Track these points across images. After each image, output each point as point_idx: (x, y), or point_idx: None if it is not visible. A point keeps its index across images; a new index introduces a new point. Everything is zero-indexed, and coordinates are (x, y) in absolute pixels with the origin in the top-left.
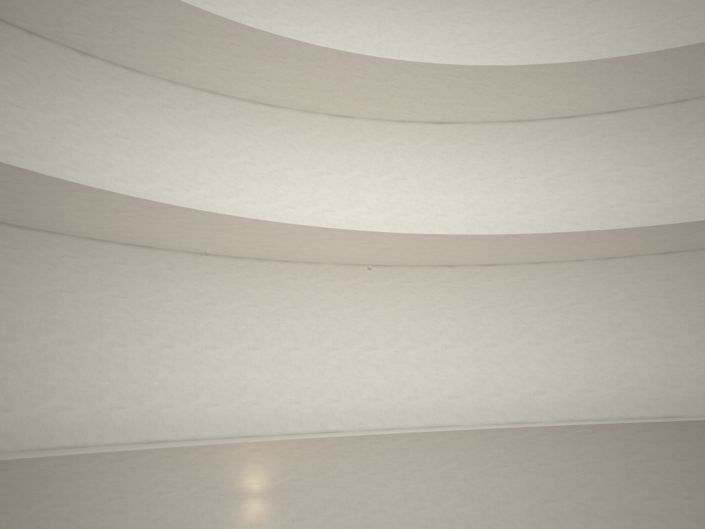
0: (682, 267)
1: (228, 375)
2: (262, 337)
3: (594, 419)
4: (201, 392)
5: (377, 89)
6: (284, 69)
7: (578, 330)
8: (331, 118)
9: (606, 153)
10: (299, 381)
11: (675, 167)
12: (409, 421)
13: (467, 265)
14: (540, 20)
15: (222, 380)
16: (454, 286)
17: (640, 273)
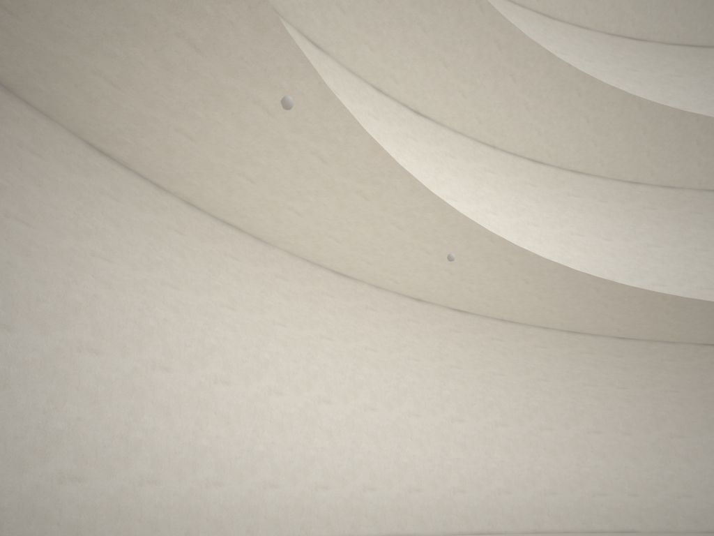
0: (637, 357)
1: (113, 416)
2: (178, 349)
3: (558, 530)
4: (55, 448)
5: (398, 20)
6: None
7: (543, 414)
8: (302, 40)
9: (570, 213)
10: (225, 443)
11: (630, 248)
12: (363, 527)
13: (437, 305)
14: None
15: (99, 425)
16: (422, 330)
17: (600, 356)
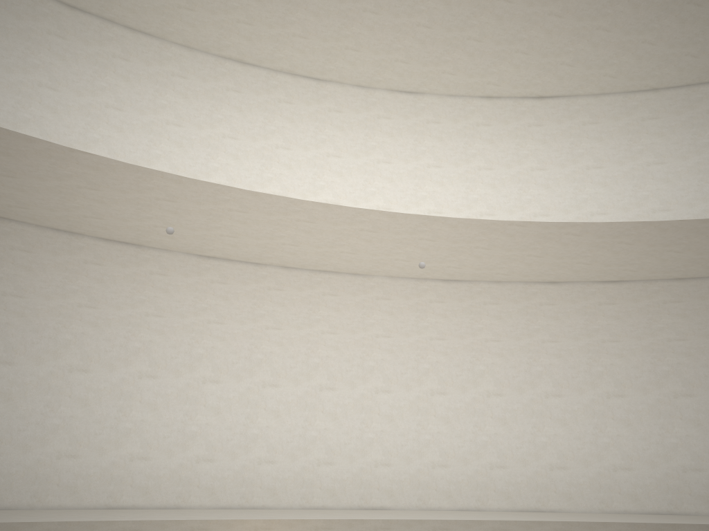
0: None
1: (233, 420)
2: (284, 370)
3: None
4: (192, 442)
5: (450, 46)
6: (322, 17)
7: None
8: (393, 95)
9: None
10: (333, 433)
11: None
12: (492, 501)
13: (579, 282)
14: None
15: (223, 426)
16: (560, 311)
17: None
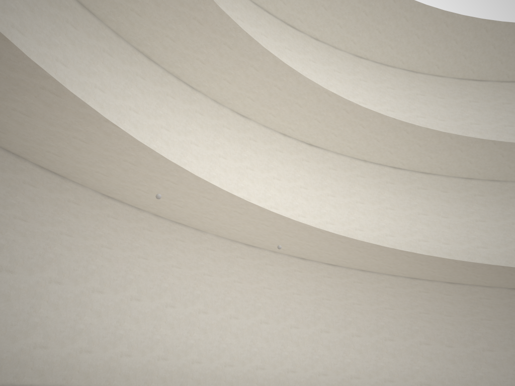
0: (462, 296)
1: (108, 322)
2: (146, 289)
3: None
4: (78, 337)
5: (284, 102)
6: (223, 58)
7: (388, 330)
8: (233, 114)
9: (418, 200)
10: (170, 338)
11: (462, 222)
12: None
13: (315, 261)
14: (385, 95)
15: (101, 326)
16: (304, 276)
17: (434, 294)
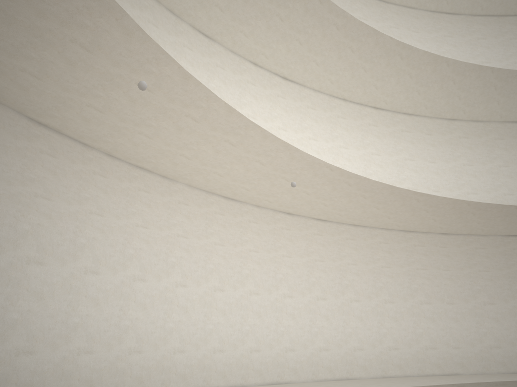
0: (457, 247)
1: (55, 307)
2: (104, 258)
3: (400, 375)
4: (11, 332)
5: (261, 14)
6: None
7: (387, 292)
8: (195, 32)
9: (404, 145)
10: (143, 323)
11: (450, 167)
12: (251, 378)
13: (303, 216)
14: None
15: (45, 314)
16: (293, 235)
17: (429, 248)
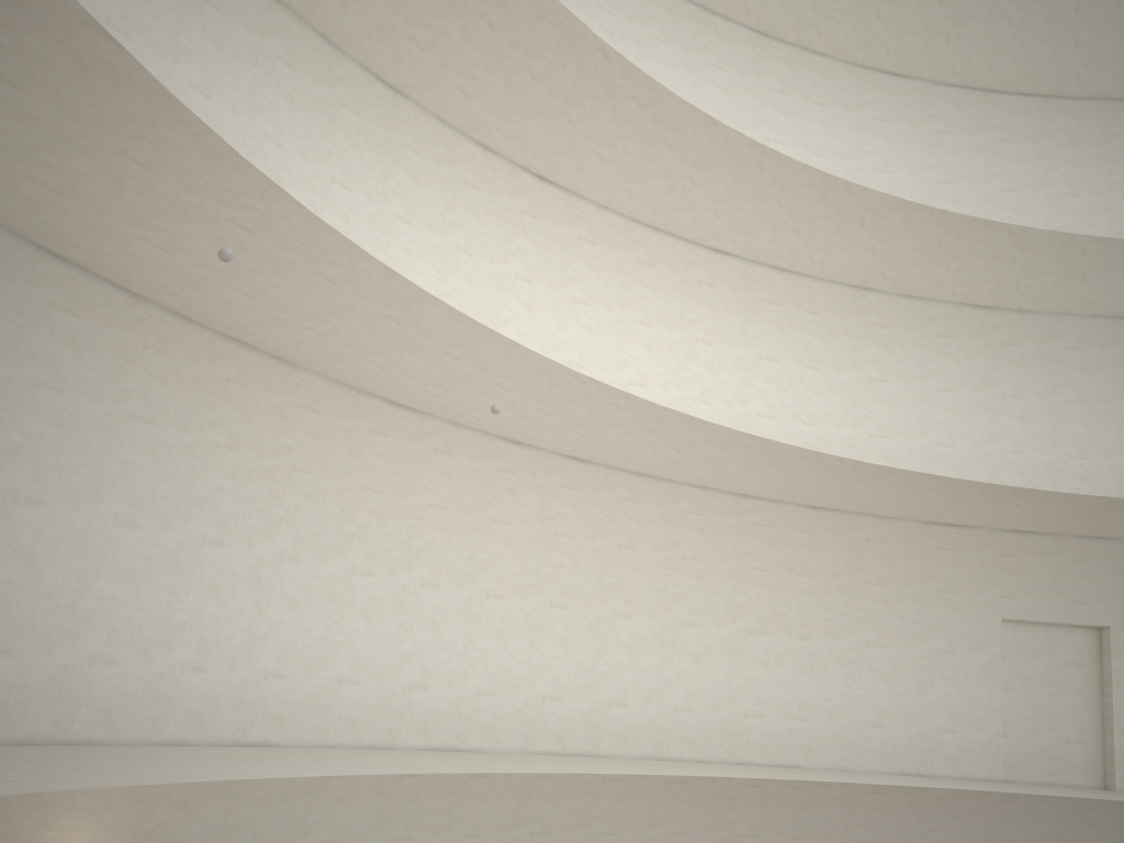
0: (834, 535)
1: (57, 580)
2: (152, 500)
3: (689, 758)
4: None
5: (496, 63)
6: None
7: (687, 605)
8: (368, 79)
9: (761, 328)
10: (212, 620)
11: (844, 382)
12: (405, 735)
13: (544, 450)
14: (704, 81)
15: (38, 590)
16: (518, 483)
17: (780, 531)
